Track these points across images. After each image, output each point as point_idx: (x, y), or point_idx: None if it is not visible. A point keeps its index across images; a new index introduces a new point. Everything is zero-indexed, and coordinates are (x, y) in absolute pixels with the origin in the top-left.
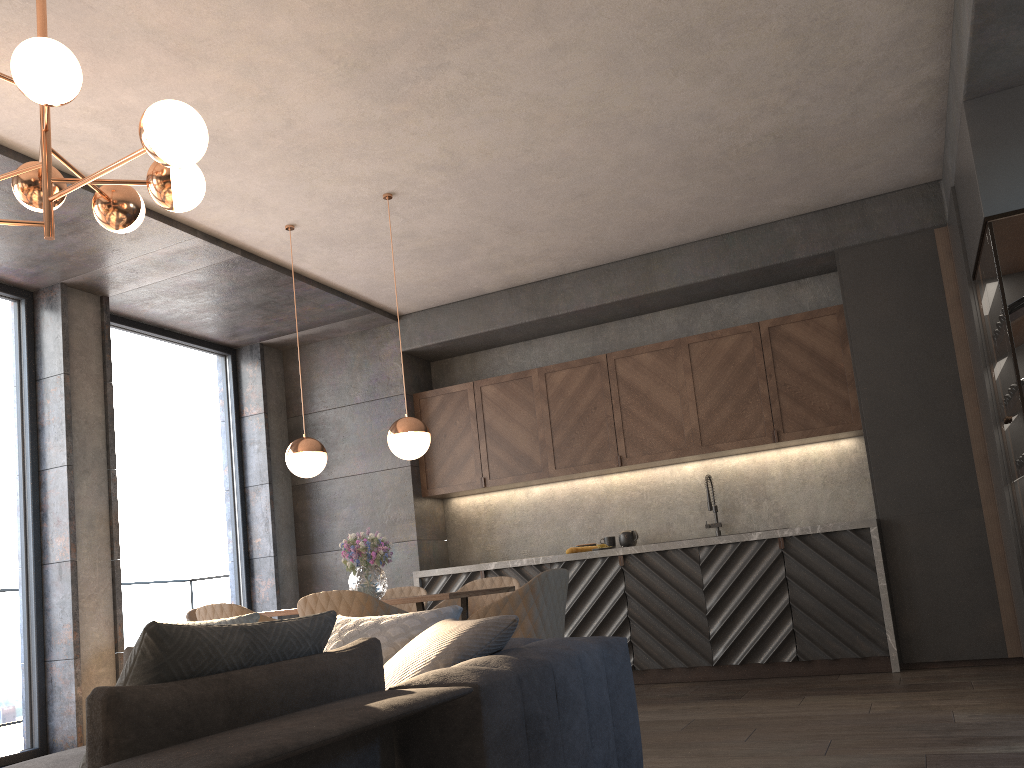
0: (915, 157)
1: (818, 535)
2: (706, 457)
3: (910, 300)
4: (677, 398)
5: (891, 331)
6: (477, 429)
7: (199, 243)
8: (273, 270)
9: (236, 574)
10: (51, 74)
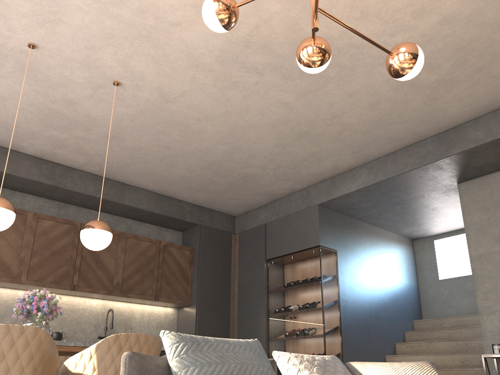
0: (247, 206)
1: None
2: (111, 298)
3: (221, 257)
4: (114, 262)
5: (213, 267)
6: None
7: None
8: None
9: None
10: None
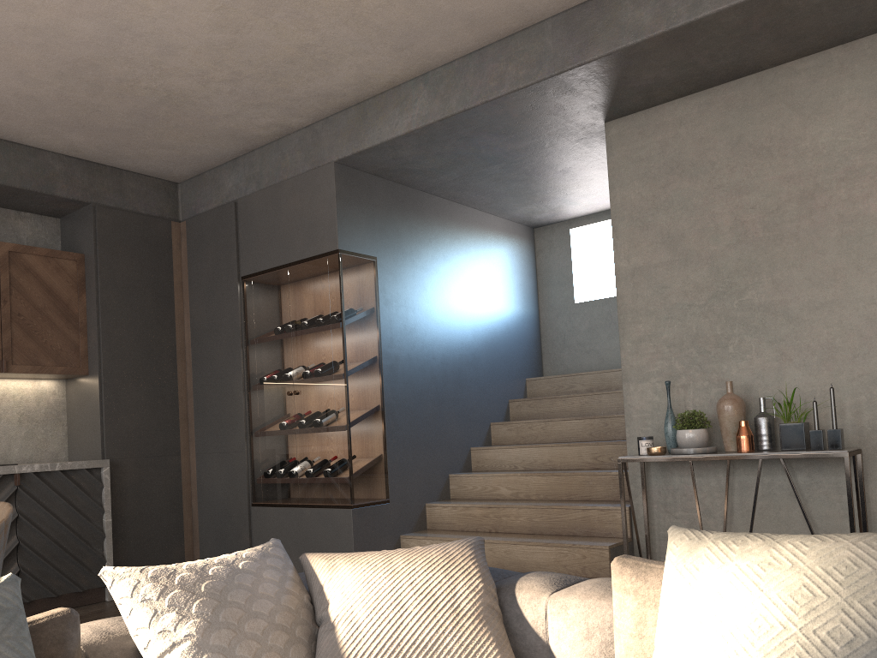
0: (196, 162)
1: (55, 473)
2: None
3: (149, 272)
4: None
5: (132, 294)
6: None
7: None
8: None
9: None
10: None
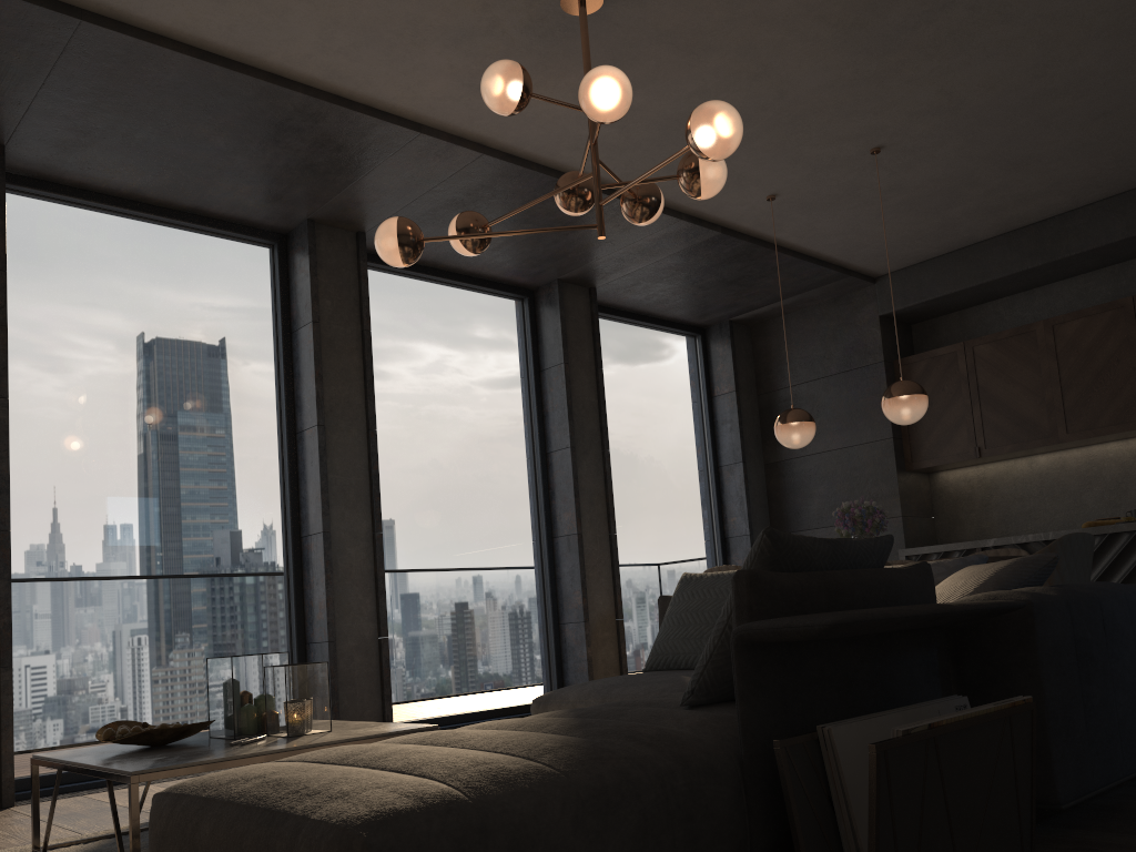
0: None
1: None
2: None
3: None
4: None
5: None
6: (969, 394)
7: (683, 225)
8: (750, 243)
9: (713, 553)
10: (611, 96)
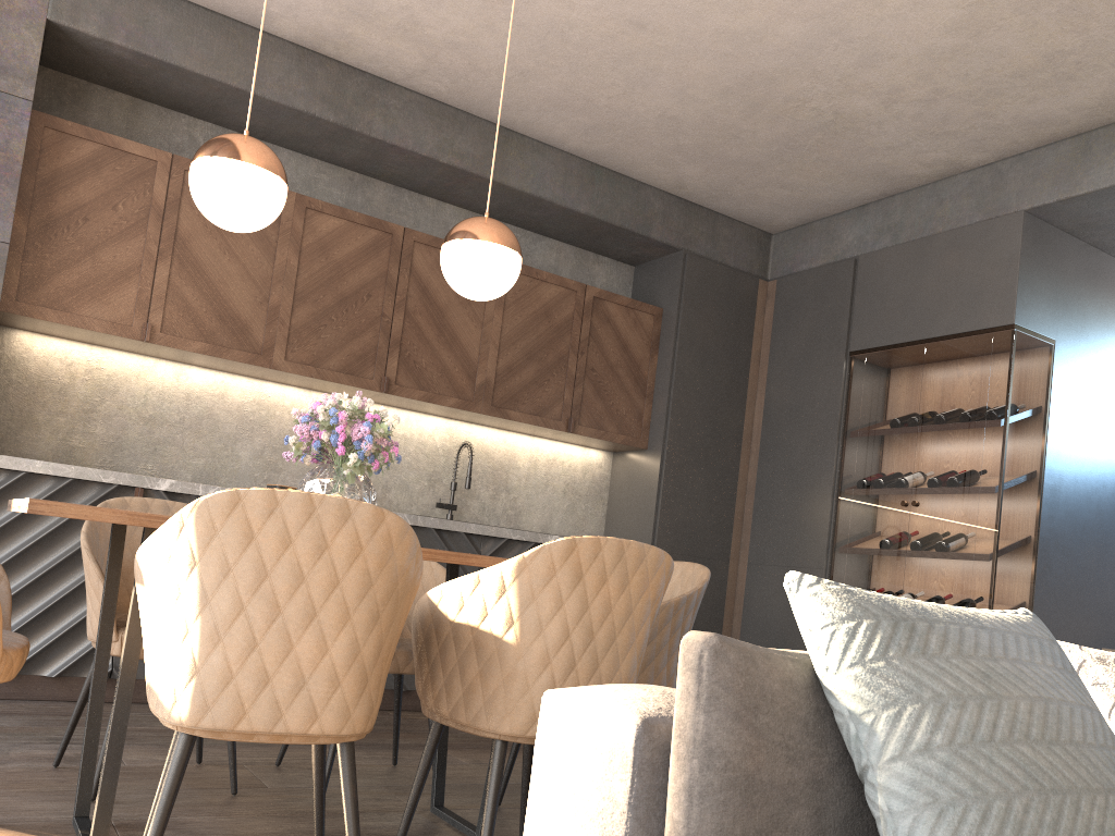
0: (810, 208)
1: None
2: (466, 418)
3: (728, 337)
4: (478, 332)
5: (708, 361)
6: (159, 238)
7: None
8: None
9: None
10: None
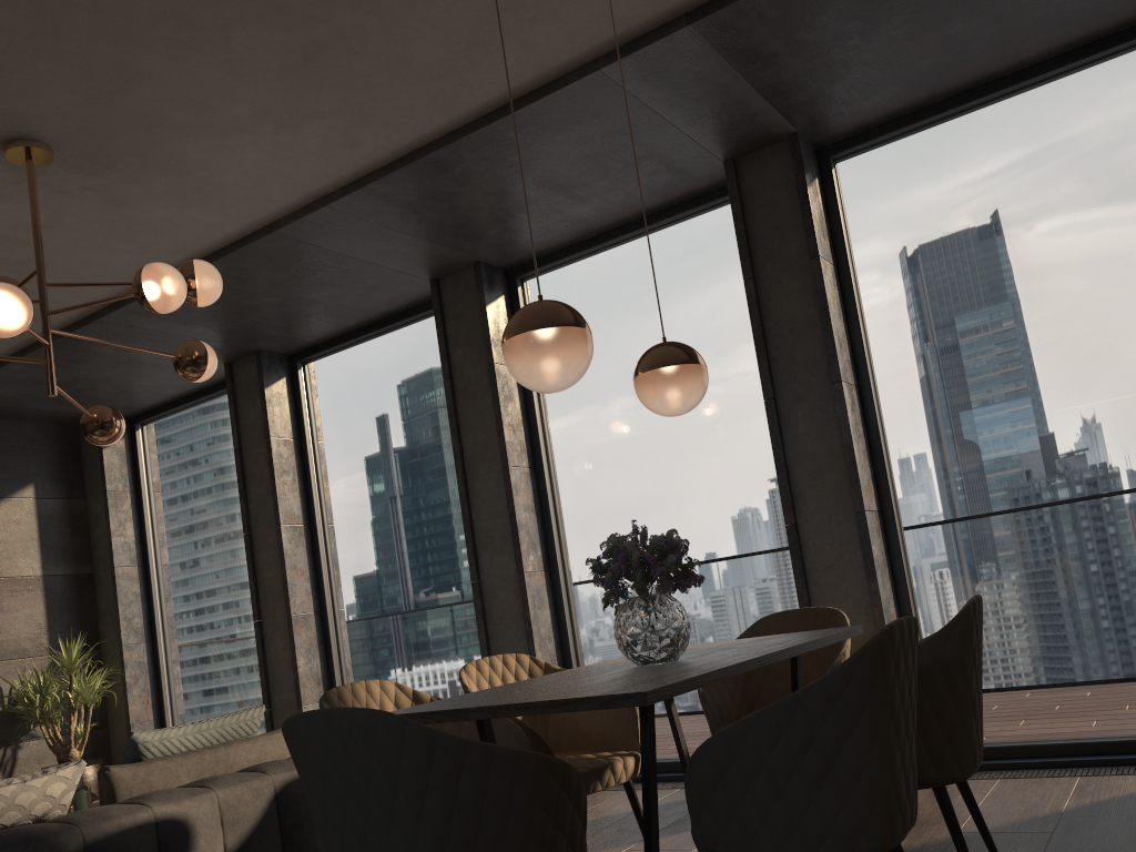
0: None
1: None
2: None
3: None
4: None
5: None
6: None
7: (623, 66)
8: None
9: None
10: None
